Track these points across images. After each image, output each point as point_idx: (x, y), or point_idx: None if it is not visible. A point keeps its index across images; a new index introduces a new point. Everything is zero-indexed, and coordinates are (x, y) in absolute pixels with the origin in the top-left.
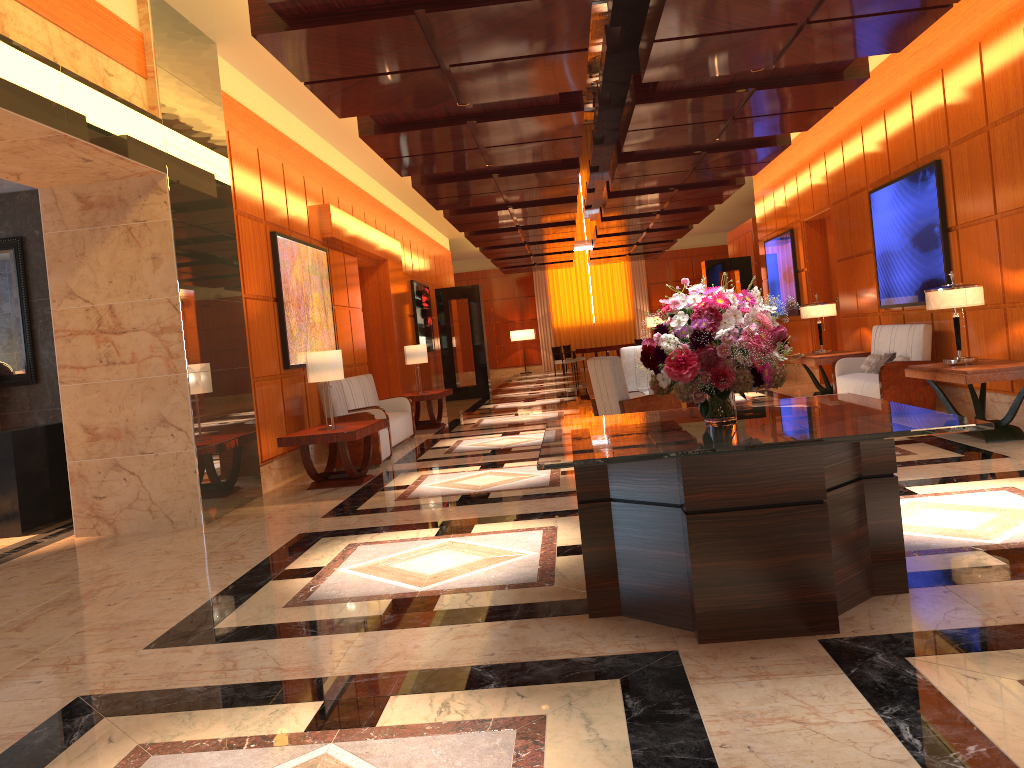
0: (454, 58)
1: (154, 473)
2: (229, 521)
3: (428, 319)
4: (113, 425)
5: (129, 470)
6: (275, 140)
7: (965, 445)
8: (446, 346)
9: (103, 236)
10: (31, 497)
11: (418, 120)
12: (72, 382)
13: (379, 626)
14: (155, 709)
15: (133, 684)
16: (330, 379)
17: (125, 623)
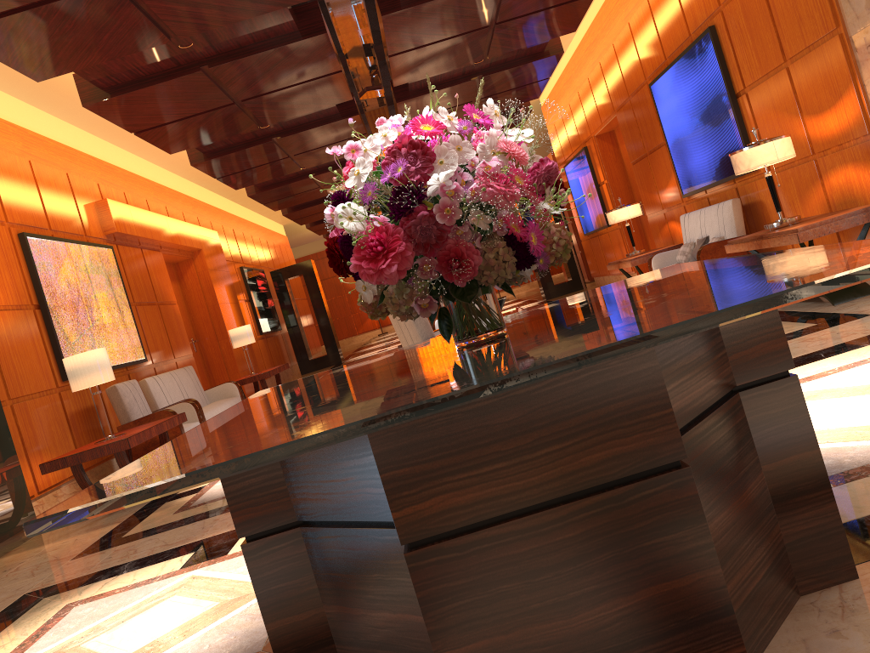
0: None
1: None
2: None
3: (268, 301)
4: None
5: None
6: (15, 136)
7: (811, 313)
8: (291, 323)
9: None
10: None
11: (146, 76)
12: None
13: None
14: None
15: None
16: (95, 383)
17: None
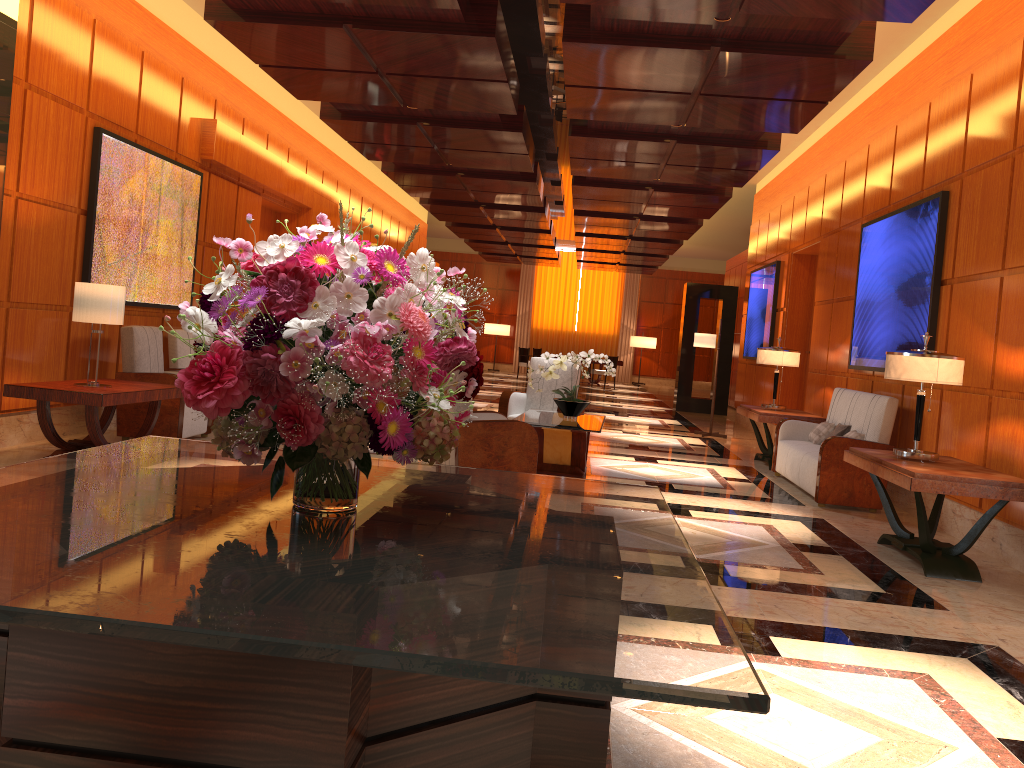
0: None
1: None
2: None
3: None
4: None
5: None
6: (137, 20)
7: (895, 573)
8: None
9: None
10: None
11: (282, 11)
12: None
13: None
14: None
15: None
16: (98, 321)
17: None
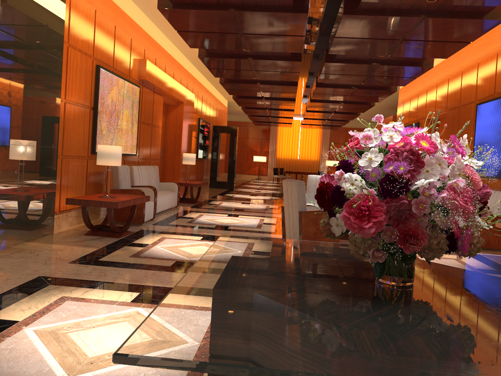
0: None
1: None
2: (8, 253)
3: (206, 141)
4: None
5: None
6: (112, 10)
7: None
8: (214, 157)
9: None
10: None
11: (197, 3)
12: None
13: None
14: None
15: None
16: (110, 164)
17: None
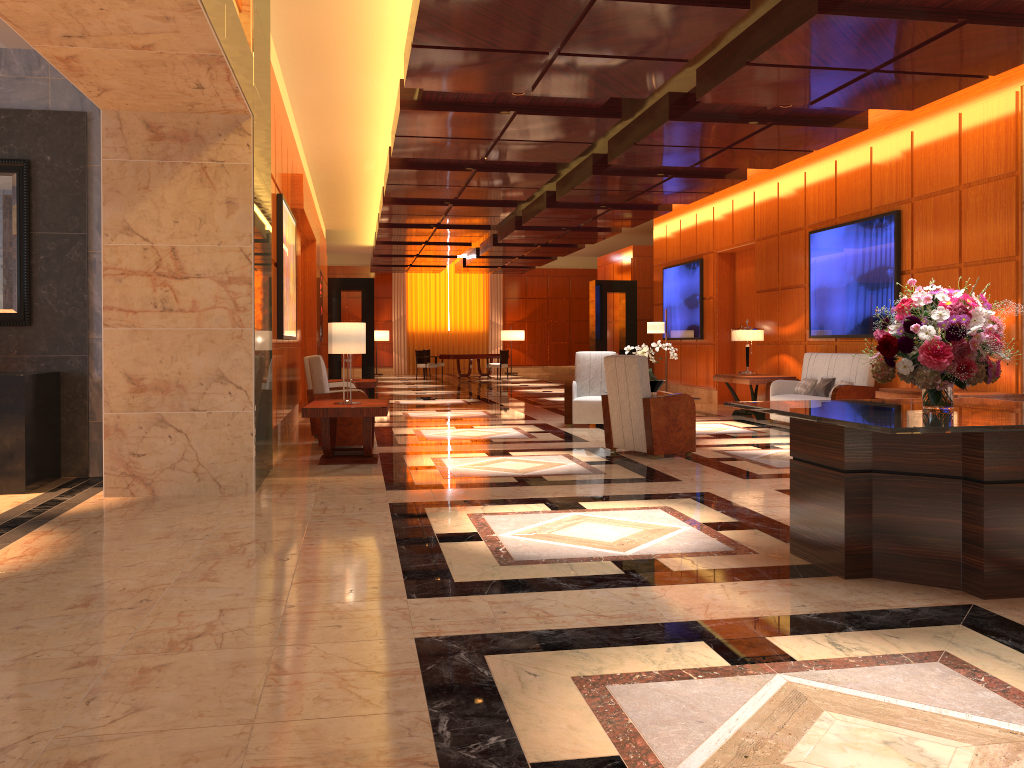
0: (572, 47)
1: (205, 432)
2: (278, 489)
3: (321, 308)
4: (162, 377)
5: (176, 427)
6: (278, 99)
7: None
8: None
9: (172, 171)
10: (33, 451)
11: (462, 102)
12: (119, 326)
13: (641, 582)
14: (530, 648)
15: (460, 628)
16: (356, 352)
17: (338, 576)
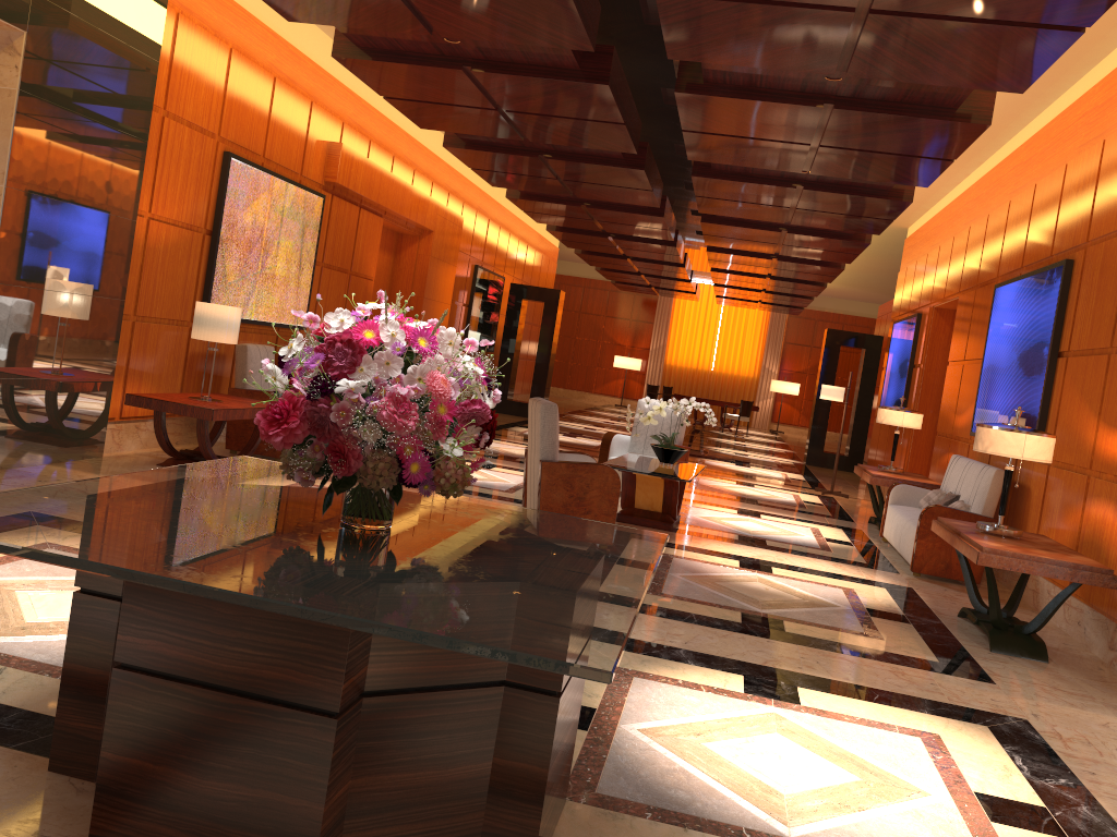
0: None
1: None
2: (2, 476)
3: (492, 315)
4: None
5: None
6: (271, 47)
7: (959, 645)
8: (507, 350)
9: None
10: None
11: (405, 51)
12: None
13: None
14: None
15: None
16: (214, 340)
17: None
